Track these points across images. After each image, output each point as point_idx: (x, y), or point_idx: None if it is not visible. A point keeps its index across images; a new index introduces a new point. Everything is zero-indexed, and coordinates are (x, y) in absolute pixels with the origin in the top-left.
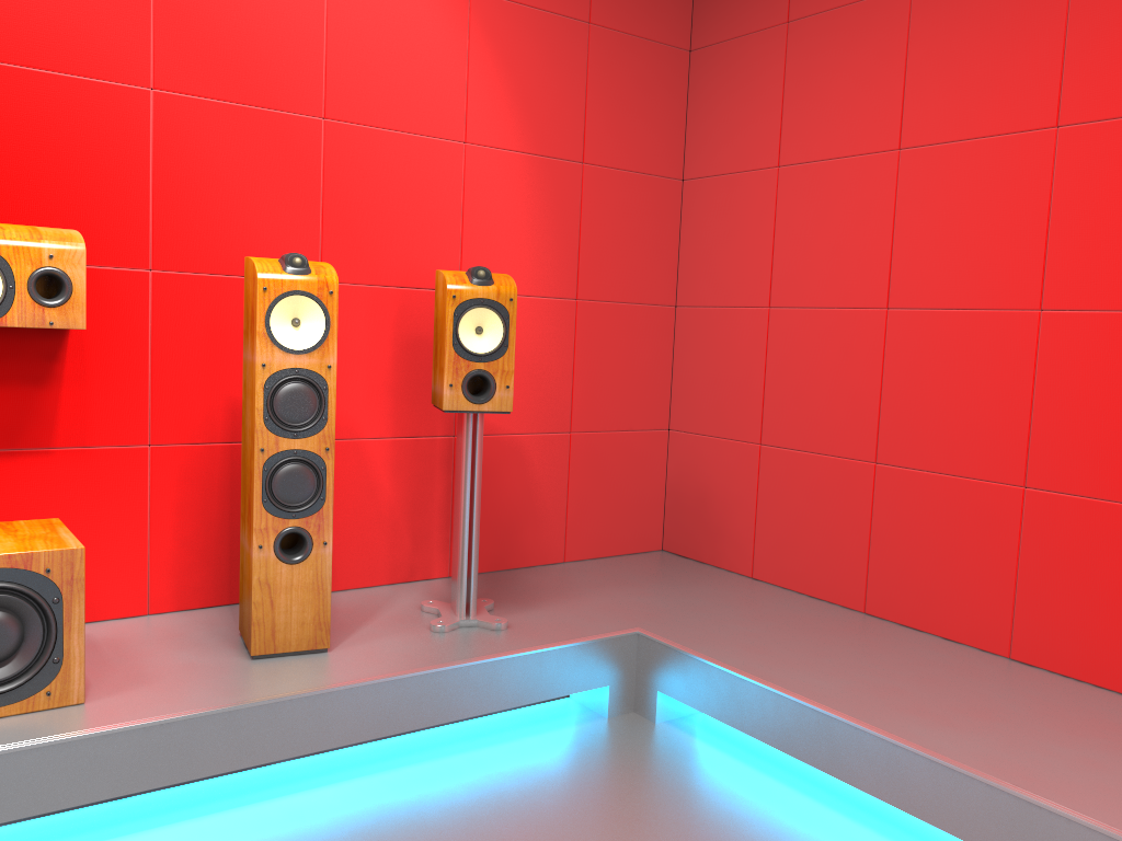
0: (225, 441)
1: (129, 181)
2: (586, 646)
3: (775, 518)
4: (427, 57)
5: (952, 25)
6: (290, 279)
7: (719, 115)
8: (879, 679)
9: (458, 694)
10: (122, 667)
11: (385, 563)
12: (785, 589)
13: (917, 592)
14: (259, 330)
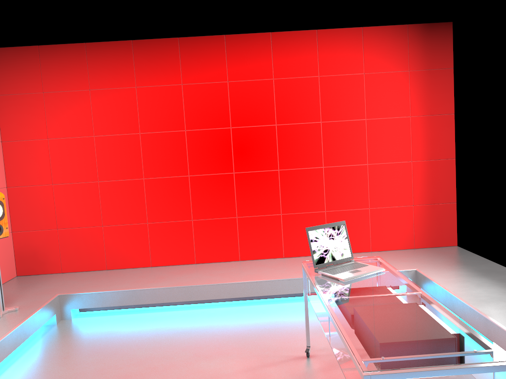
0: None
1: None
2: (50, 303)
3: (68, 251)
4: None
5: (105, 103)
6: None
7: (16, 119)
8: (133, 280)
9: (28, 329)
10: None
11: None
12: (76, 272)
13: (122, 258)
14: None
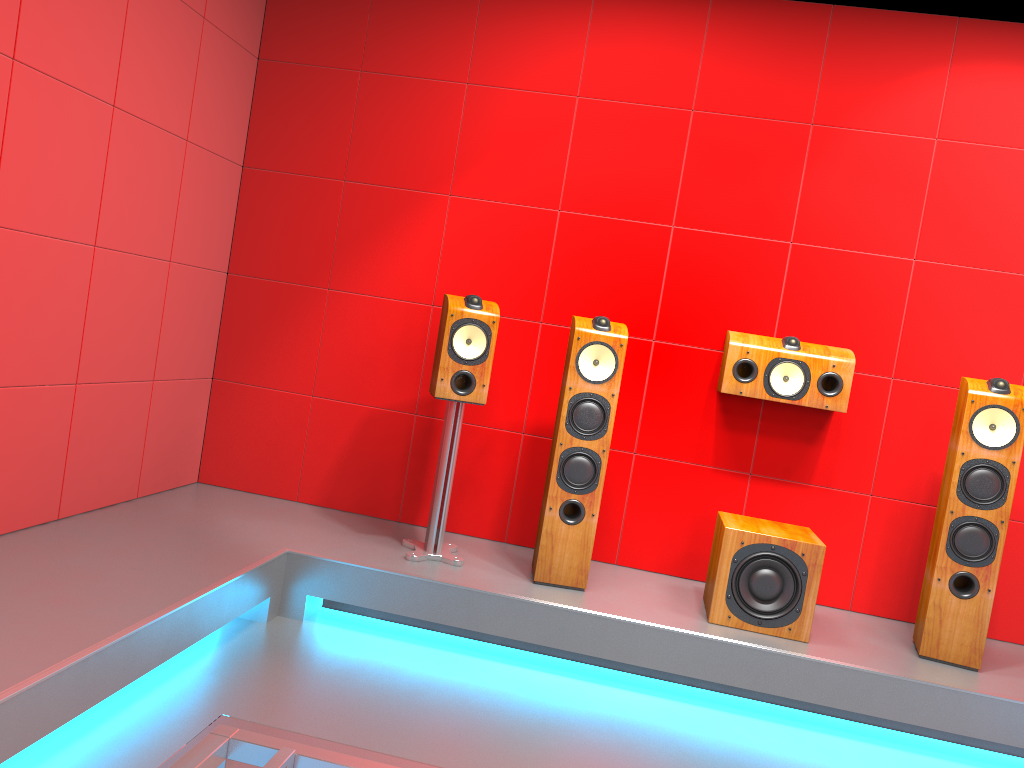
0: (924, 503)
1: (888, 319)
2: None
3: None
4: None
5: None
6: (992, 396)
7: None
8: None
9: None
10: (830, 633)
11: None
12: None
13: None
14: (963, 428)
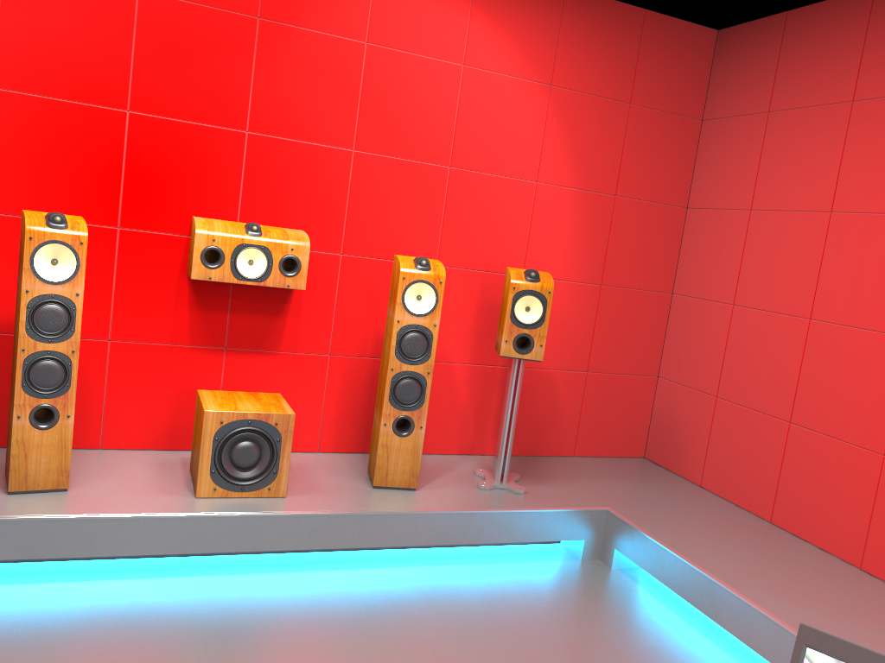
0: (371, 357)
1: (335, 203)
2: (572, 513)
3: (720, 448)
4: (518, 128)
5: (876, 133)
6: (418, 273)
7: (716, 167)
8: (757, 565)
9: (488, 528)
10: (304, 480)
11: (456, 441)
12: (720, 498)
13: (806, 514)
14: (398, 301)
